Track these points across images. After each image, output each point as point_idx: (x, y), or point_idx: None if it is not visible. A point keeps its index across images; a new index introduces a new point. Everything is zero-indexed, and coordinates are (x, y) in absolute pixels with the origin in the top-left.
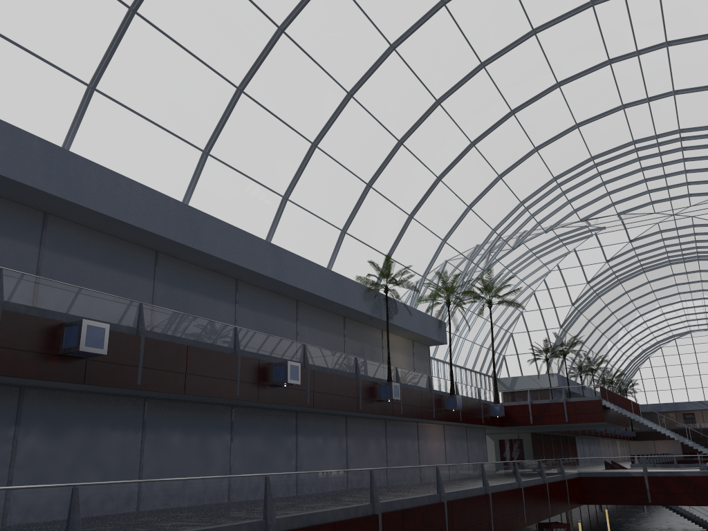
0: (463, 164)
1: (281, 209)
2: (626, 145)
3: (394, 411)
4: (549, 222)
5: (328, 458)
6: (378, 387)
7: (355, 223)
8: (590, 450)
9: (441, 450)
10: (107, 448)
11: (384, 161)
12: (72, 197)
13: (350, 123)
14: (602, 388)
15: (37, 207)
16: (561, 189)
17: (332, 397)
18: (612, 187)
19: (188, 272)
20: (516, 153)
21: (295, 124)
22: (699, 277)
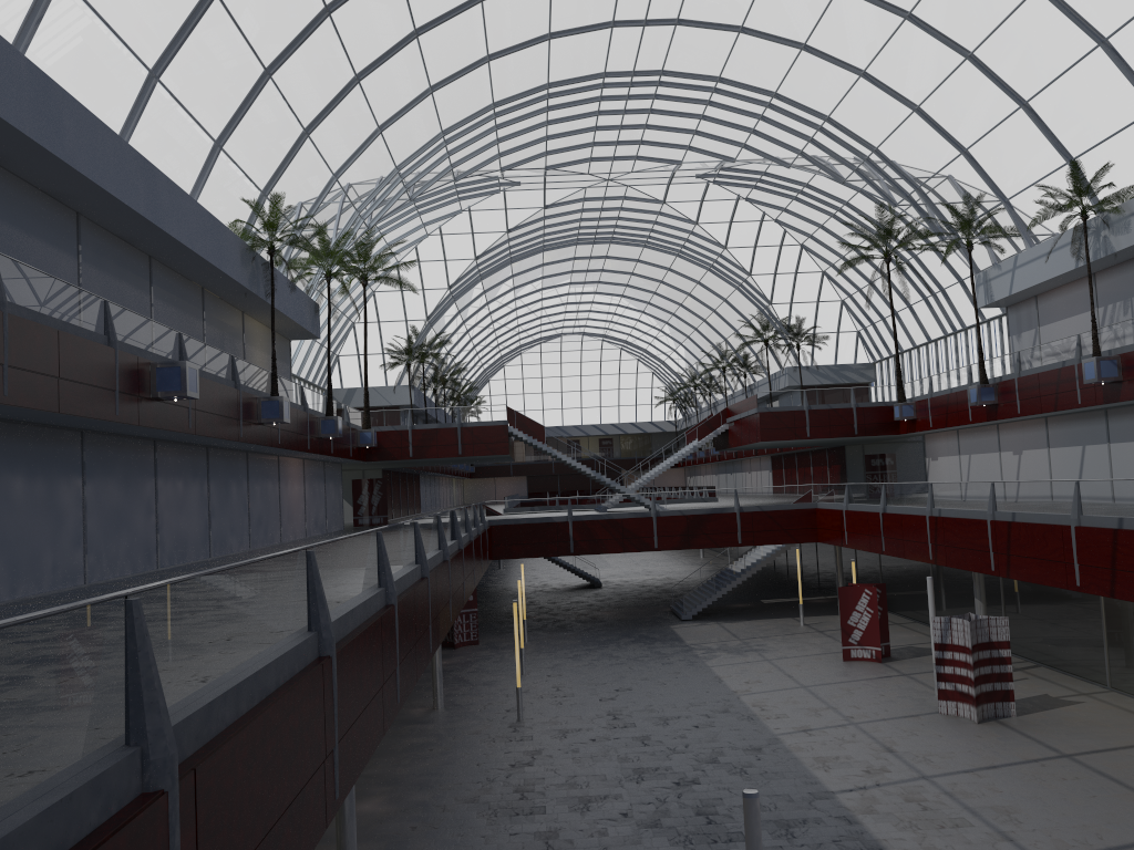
0: (395, 62)
1: (146, 95)
2: (594, 77)
3: (273, 440)
4: (464, 167)
5: (190, 511)
6: (259, 403)
7: (236, 134)
8: (431, 492)
9: (301, 496)
10: None
11: (299, 37)
12: None
13: None
14: (510, 409)
15: None
16: (495, 121)
17: (213, 419)
18: (554, 131)
19: (16, 194)
20: (464, 60)
21: None
22: (602, 265)
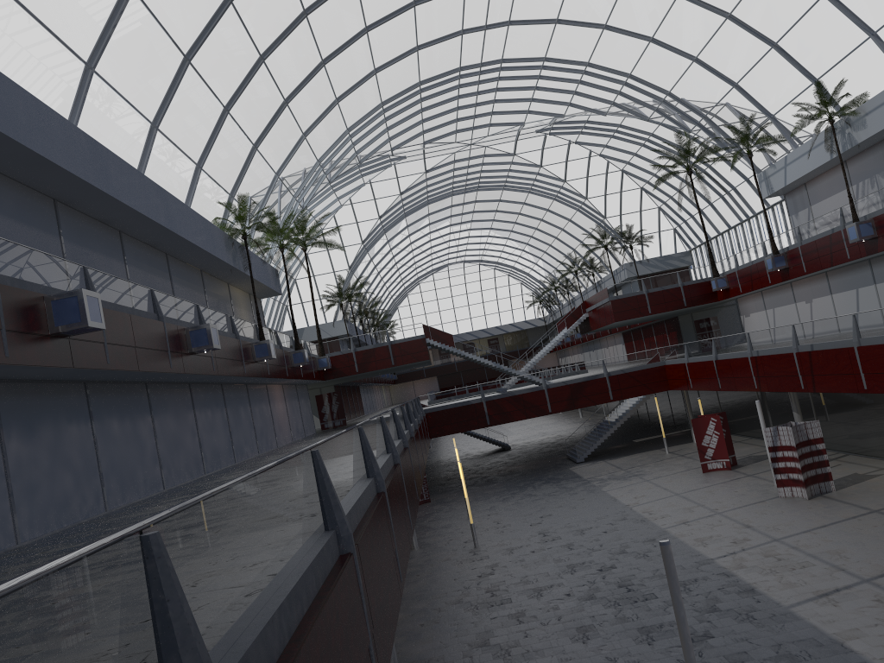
0: (310, 85)
1: (151, 141)
2: (453, 72)
3: (265, 373)
4: (365, 152)
5: (218, 431)
6: (252, 347)
7: (210, 156)
8: (369, 398)
9: (285, 412)
10: (70, 444)
11: (245, 81)
12: (11, 132)
13: (223, 33)
14: (425, 326)
15: None
16: (384, 115)
17: (227, 362)
18: (427, 115)
19: (83, 225)
20: (358, 75)
21: (174, 32)
22: (473, 208)
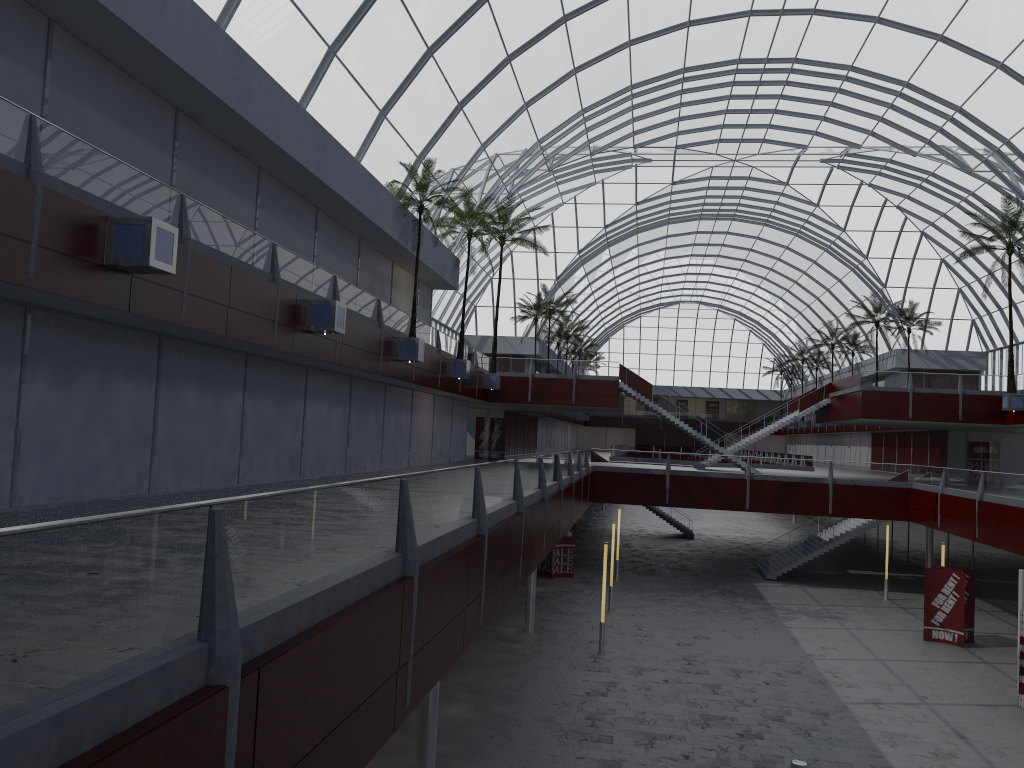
0: (543, 44)
1: (324, 68)
2: (728, 63)
3: (407, 376)
4: (600, 143)
5: (332, 431)
6: (398, 343)
7: (399, 105)
8: (547, 435)
9: (429, 427)
10: (120, 404)
11: (459, 20)
12: (116, 7)
13: None
14: (622, 367)
15: (43, 9)
16: (632, 102)
17: (357, 353)
18: (687, 112)
19: (209, 149)
20: (606, 44)
21: None
22: (722, 240)
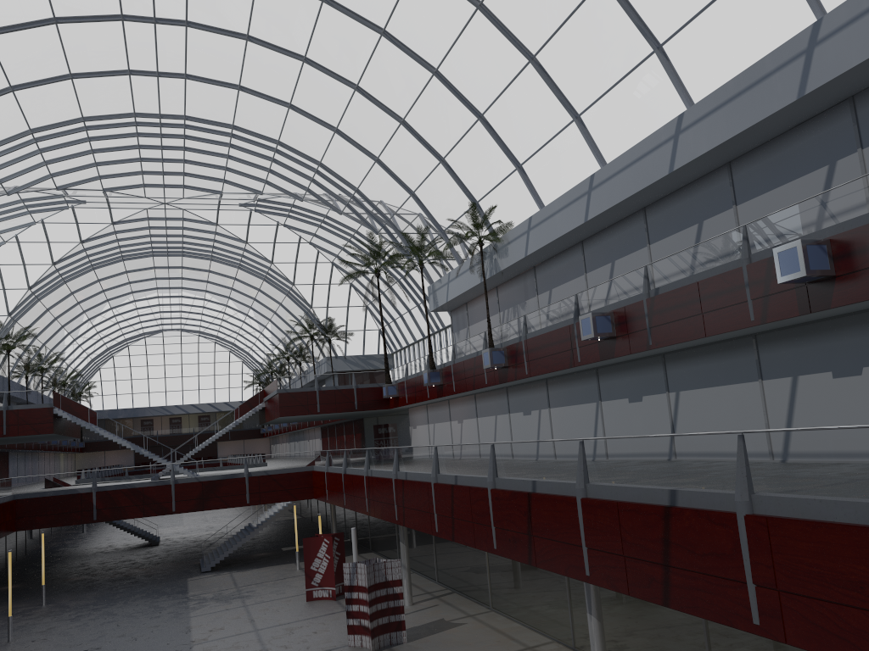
0: None
1: None
2: (126, 115)
3: None
4: (15, 183)
5: None
6: None
7: None
8: (26, 467)
9: None
10: None
11: None
12: None
13: None
14: (56, 394)
15: None
16: (38, 145)
17: None
18: (102, 158)
19: None
20: None
21: None
22: (181, 274)
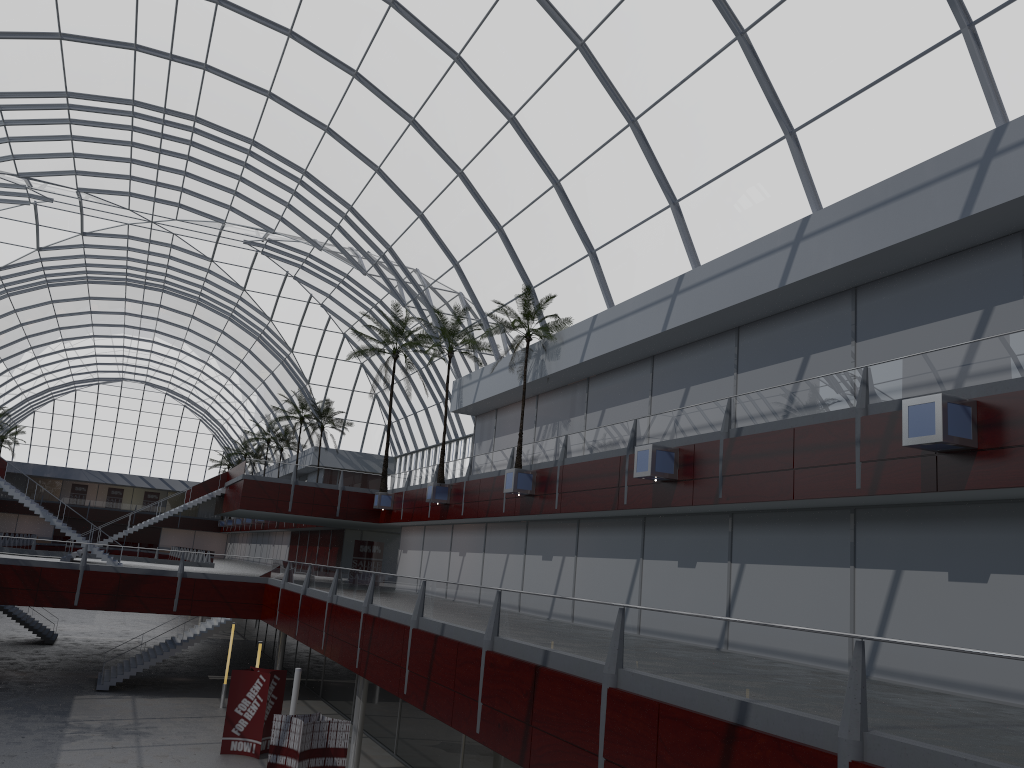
0: None
1: None
2: (122, 101)
3: None
4: None
5: None
6: None
7: None
8: None
9: None
10: None
11: None
12: None
13: None
14: None
15: None
16: (2, 115)
17: None
18: (82, 149)
19: None
20: None
21: None
22: (157, 314)
